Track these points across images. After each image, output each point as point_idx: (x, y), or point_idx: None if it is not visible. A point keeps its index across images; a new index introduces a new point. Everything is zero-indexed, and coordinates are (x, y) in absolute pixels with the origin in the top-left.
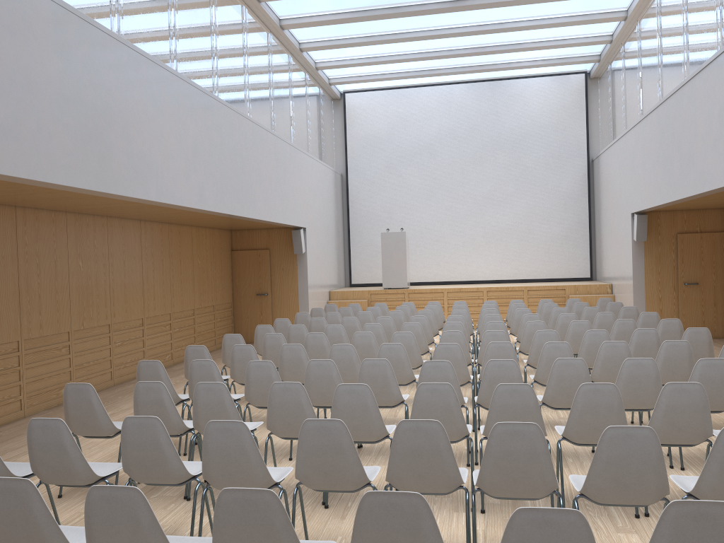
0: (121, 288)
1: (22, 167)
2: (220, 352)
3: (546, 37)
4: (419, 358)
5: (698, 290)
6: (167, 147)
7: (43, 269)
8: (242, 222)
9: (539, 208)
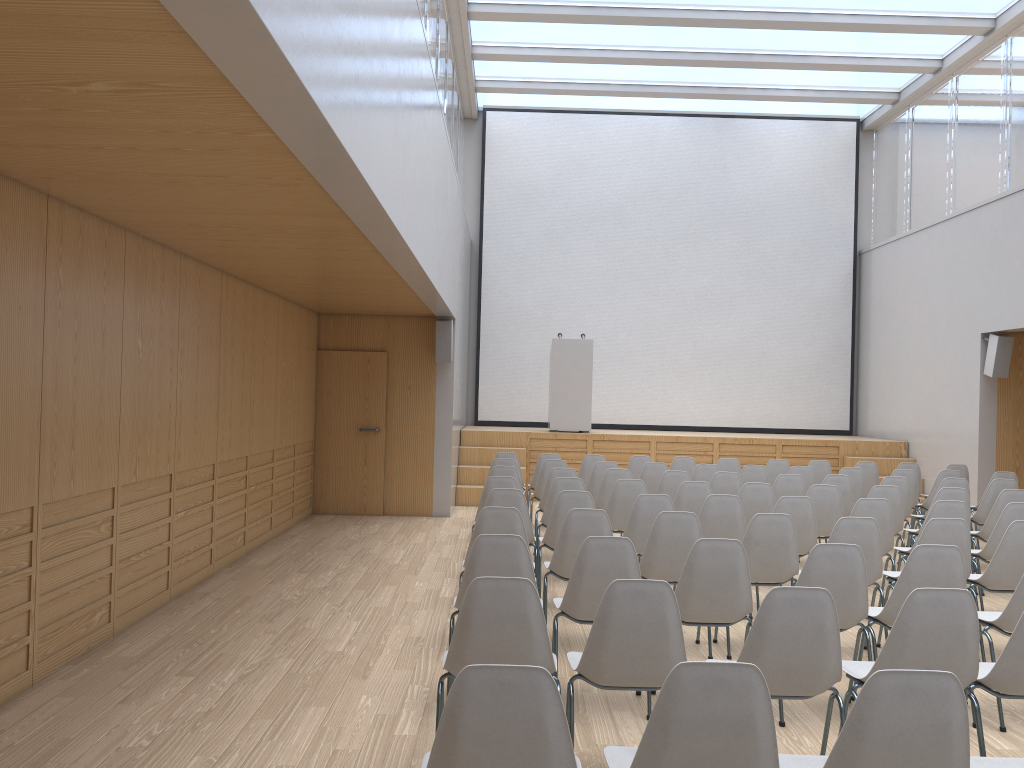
0: (190, 402)
1: (288, 31)
2: (308, 531)
3: (849, 50)
4: (878, 570)
5: None
6: (398, 106)
7: (83, 346)
8: (384, 296)
9: (780, 320)
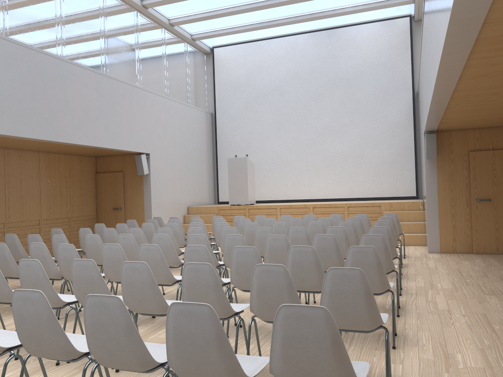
0: None
1: None
2: None
3: None
4: None
5: (491, 207)
6: None
7: None
8: (68, 146)
9: (370, 136)
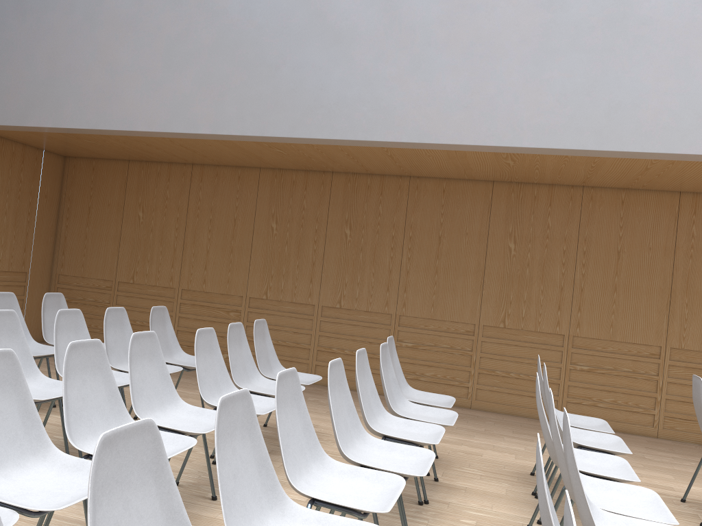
0: None
1: (468, 135)
2: None
3: None
4: None
5: None
6: None
7: None
8: None
9: None
